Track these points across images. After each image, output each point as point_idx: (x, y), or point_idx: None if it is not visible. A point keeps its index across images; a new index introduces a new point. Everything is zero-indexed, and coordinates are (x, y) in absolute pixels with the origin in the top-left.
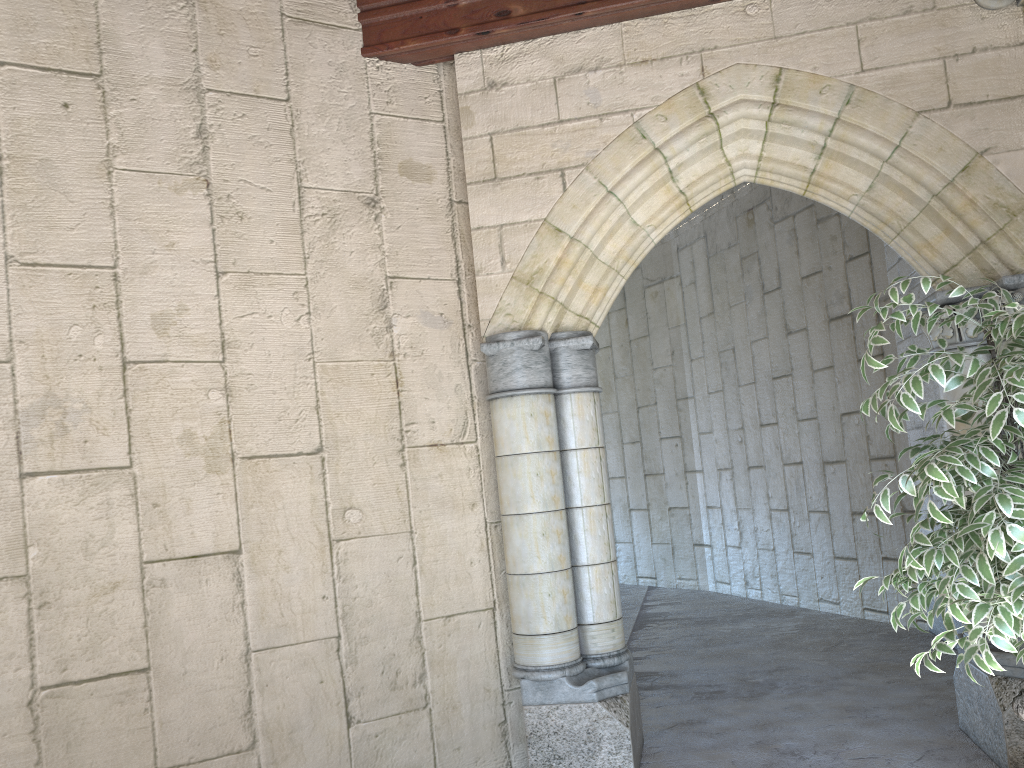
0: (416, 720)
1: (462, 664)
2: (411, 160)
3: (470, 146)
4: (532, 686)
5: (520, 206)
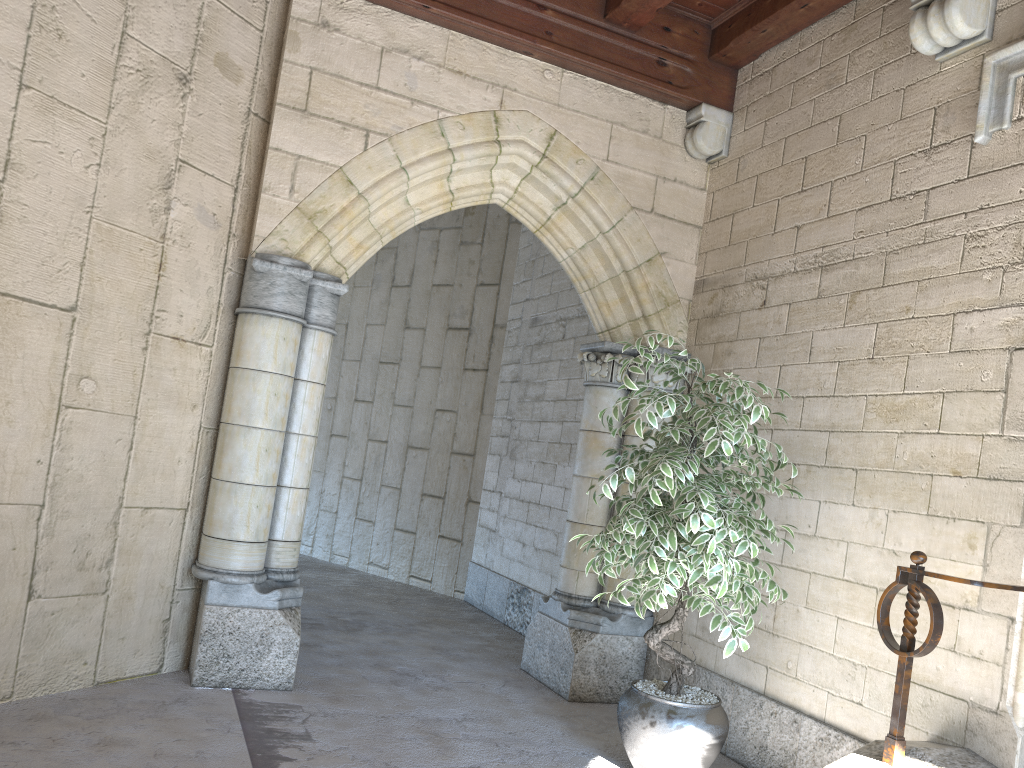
0: (93, 604)
1: (147, 557)
2: (227, 55)
3: (289, 70)
4: (219, 587)
5: (322, 146)
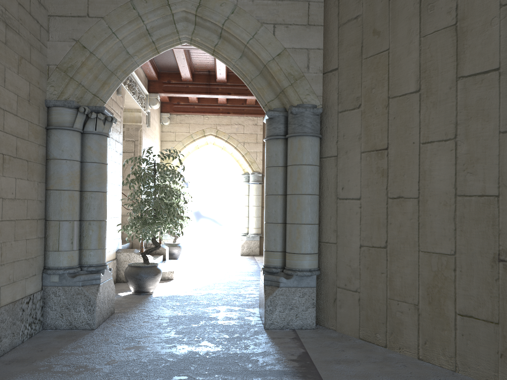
0: None
1: None
2: None
3: None
4: None
5: None
